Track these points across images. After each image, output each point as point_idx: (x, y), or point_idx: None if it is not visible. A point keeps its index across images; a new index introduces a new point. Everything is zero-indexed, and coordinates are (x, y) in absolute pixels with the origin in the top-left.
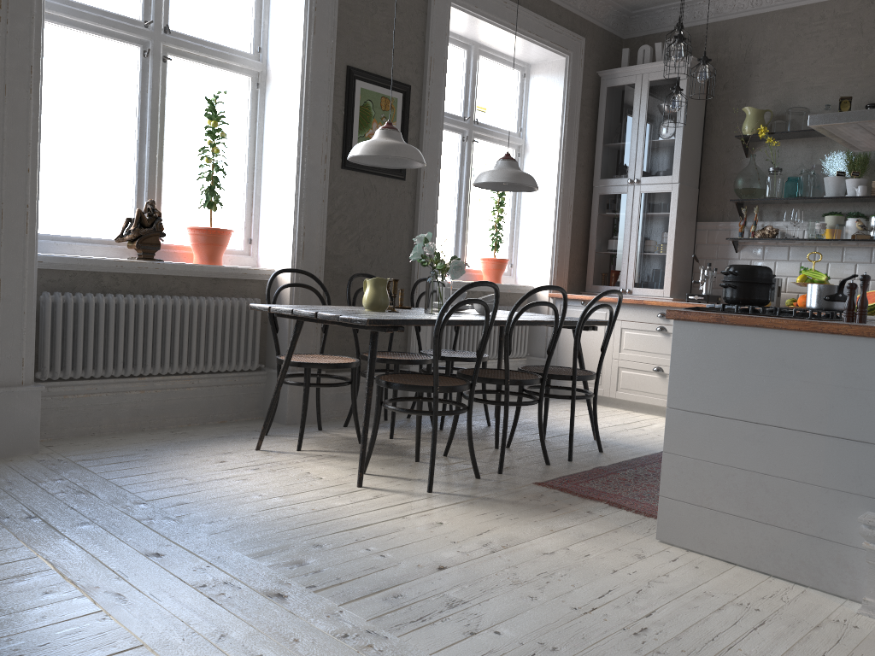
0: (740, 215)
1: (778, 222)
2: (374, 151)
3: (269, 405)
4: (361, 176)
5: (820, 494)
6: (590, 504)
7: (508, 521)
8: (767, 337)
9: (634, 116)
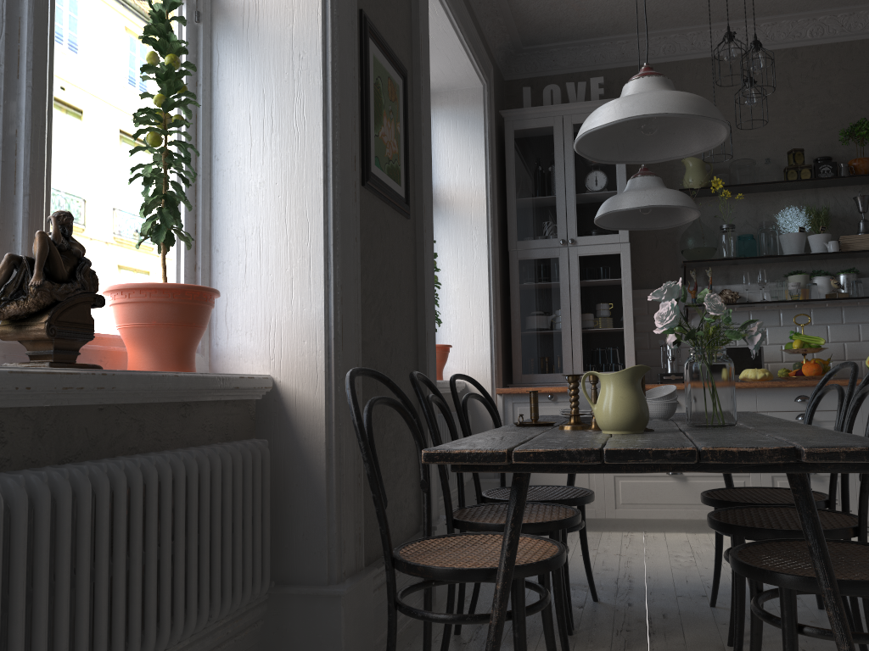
0: (685, 280)
1: (731, 285)
2: (692, 107)
3: None
4: (377, 203)
5: None
6: None
7: None
8: None
9: (558, 164)
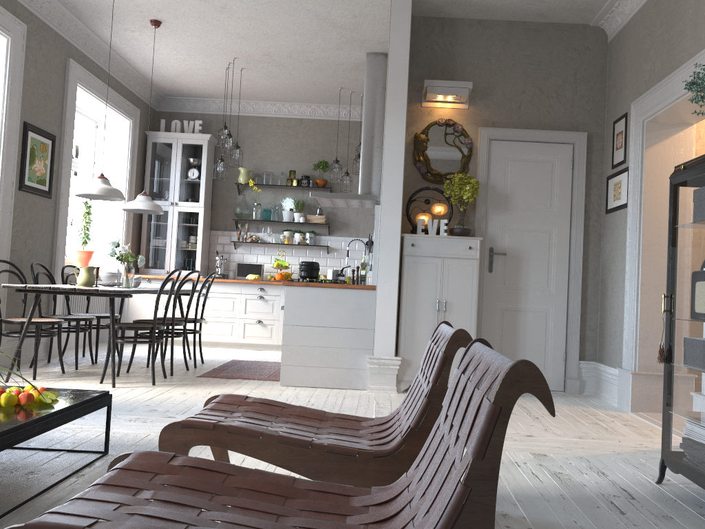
0: (237, 228)
1: (258, 233)
2: (103, 192)
3: (16, 351)
4: (28, 195)
5: (350, 351)
6: (234, 380)
7: (212, 388)
8: (327, 291)
9: (172, 163)
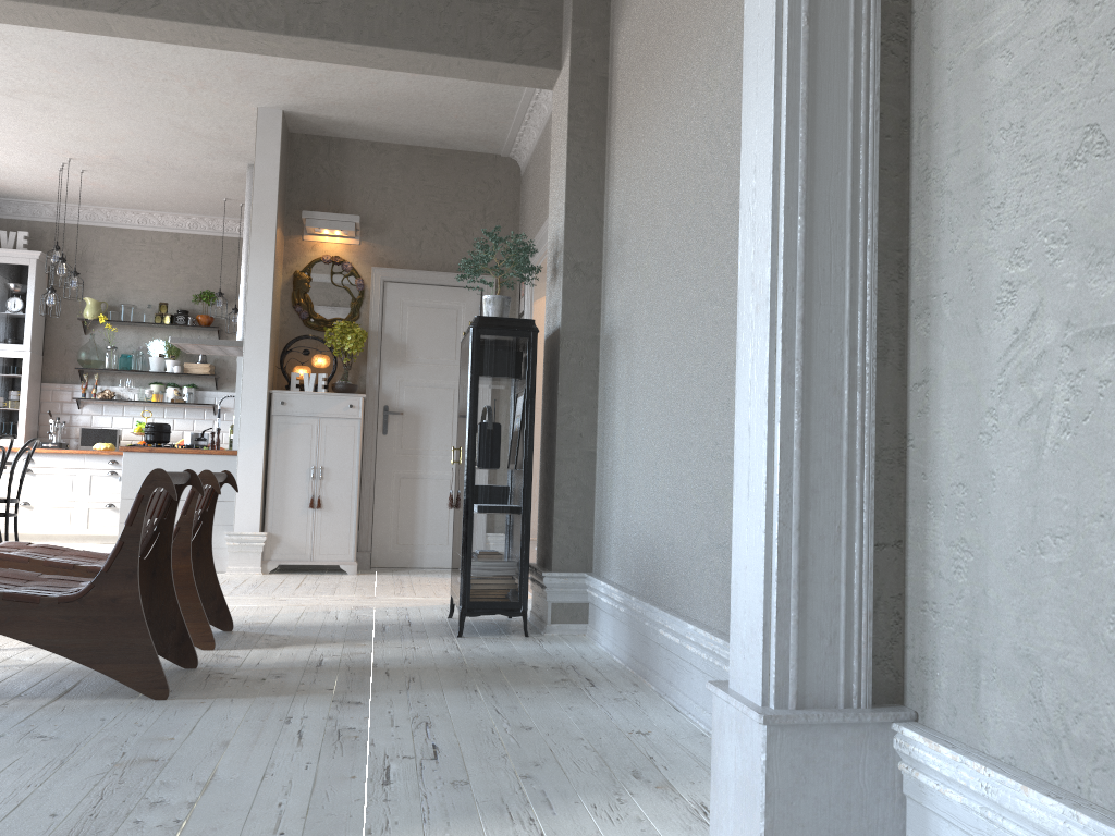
0: (82, 380)
1: (114, 387)
2: None
3: None
4: None
5: None
6: None
7: None
8: (177, 458)
9: None
